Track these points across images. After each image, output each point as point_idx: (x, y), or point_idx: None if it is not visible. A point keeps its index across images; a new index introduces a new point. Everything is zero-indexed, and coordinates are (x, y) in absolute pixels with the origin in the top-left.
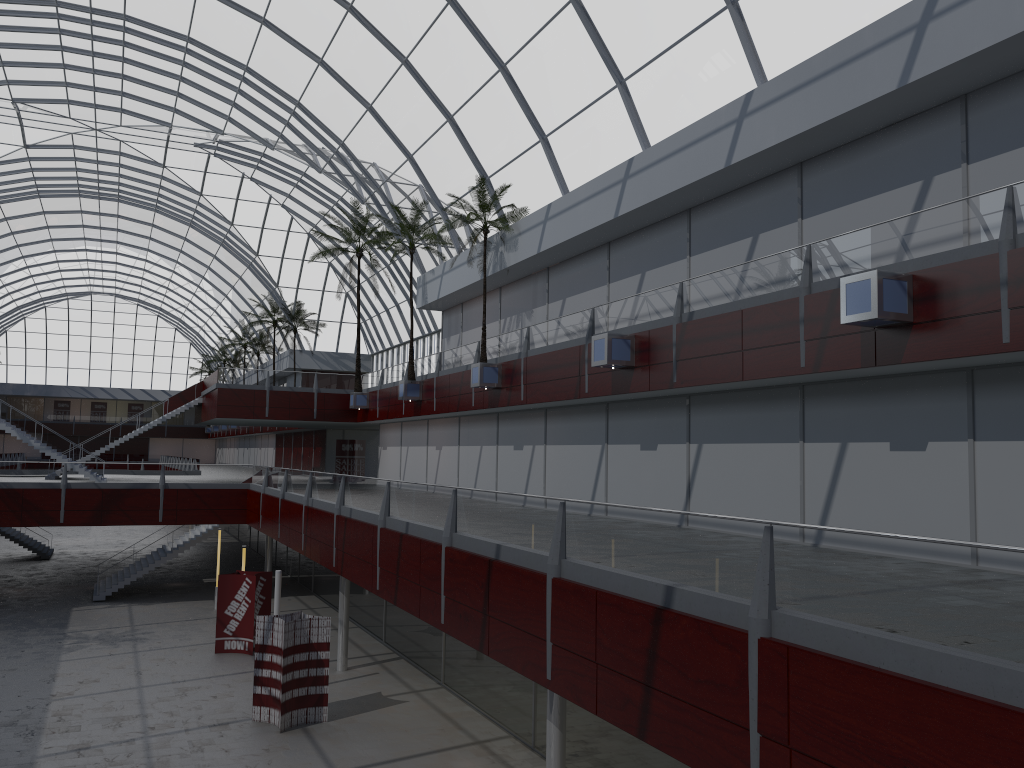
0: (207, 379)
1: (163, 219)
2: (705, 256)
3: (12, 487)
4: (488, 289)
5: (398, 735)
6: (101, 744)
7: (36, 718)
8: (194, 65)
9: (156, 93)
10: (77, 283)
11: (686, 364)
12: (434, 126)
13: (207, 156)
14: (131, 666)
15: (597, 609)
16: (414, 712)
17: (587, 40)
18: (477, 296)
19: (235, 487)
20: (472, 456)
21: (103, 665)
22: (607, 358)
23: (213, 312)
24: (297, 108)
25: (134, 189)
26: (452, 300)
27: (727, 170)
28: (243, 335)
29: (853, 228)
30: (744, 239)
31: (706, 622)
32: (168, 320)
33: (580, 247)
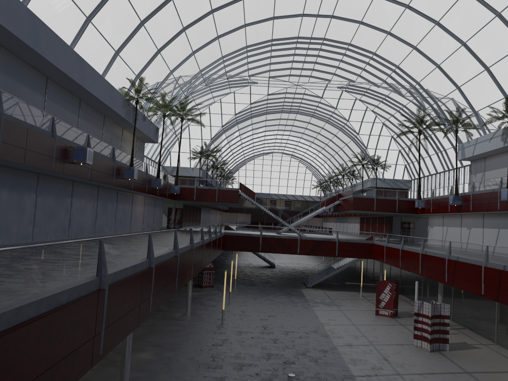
0: (343, 192)
1: (314, 120)
2: None
3: (280, 237)
4: (504, 151)
5: (487, 362)
6: (356, 344)
7: (322, 331)
8: (349, 55)
9: (328, 68)
10: (268, 148)
11: None
12: (476, 72)
13: (341, 91)
14: (343, 316)
15: None
16: (489, 353)
17: None
18: (495, 154)
19: (367, 242)
20: (492, 234)
21: (332, 314)
22: None
23: (328, 160)
24: (396, 68)
25: (305, 108)
26: (480, 156)
27: None
28: (342, 170)
29: None
30: None
31: None
32: (303, 163)
33: None
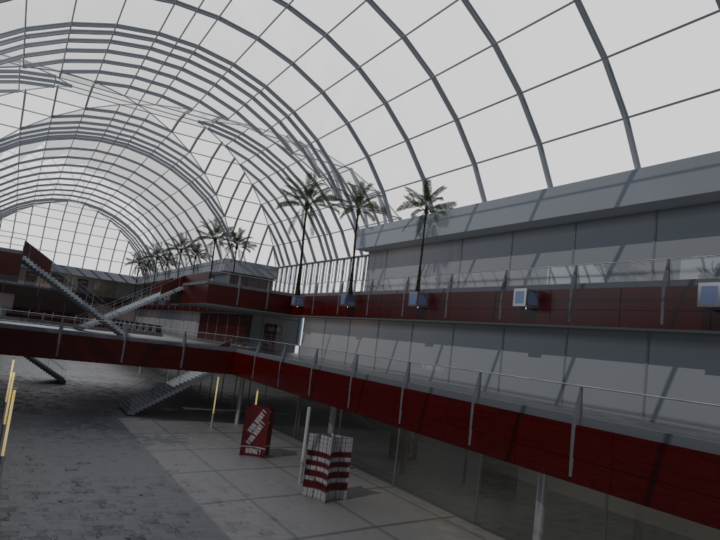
0: (192, 275)
1: (151, 162)
2: (585, 251)
3: (93, 336)
4: (412, 245)
5: (393, 510)
6: (227, 500)
7: (172, 483)
8: (229, 79)
9: (193, 90)
10: (63, 193)
11: (578, 312)
12: (393, 142)
13: (203, 129)
14: (196, 458)
15: (614, 442)
16: (390, 498)
17: (522, 117)
18: (401, 247)
19: (227, 350)
20: (388, 346)
21: (178, 455)
22: (525, 302)
23: (159, 224)
24: (292, 114)
25: (142, 142)
26: (383, 247)
27: (614, 208)
28: (180, 243)
29: (689, 252)
30: (614, 246)
31: (697, 451)
32: (117, 224)
33: (493, 231)
